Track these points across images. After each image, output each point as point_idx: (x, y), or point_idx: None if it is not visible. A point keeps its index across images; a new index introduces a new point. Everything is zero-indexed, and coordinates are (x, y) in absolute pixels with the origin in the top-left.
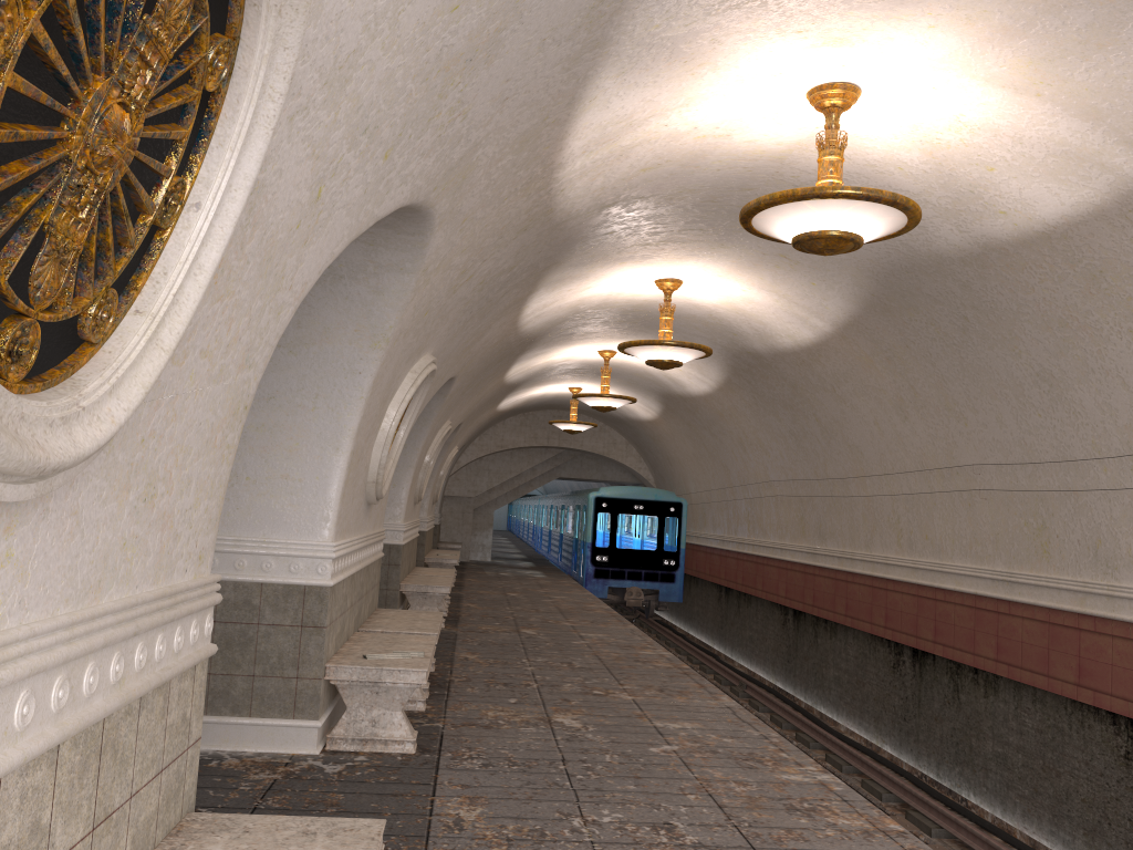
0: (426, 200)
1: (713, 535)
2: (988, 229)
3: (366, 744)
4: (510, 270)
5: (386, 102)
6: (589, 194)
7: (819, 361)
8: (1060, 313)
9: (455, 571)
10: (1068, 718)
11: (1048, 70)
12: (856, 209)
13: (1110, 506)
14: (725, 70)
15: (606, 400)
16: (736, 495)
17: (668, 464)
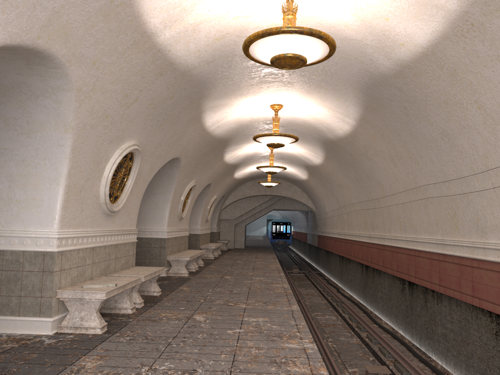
0: (36, 44)
1: (336, 231)
2: (399, 55)
3: (77, 329)
4: (171, 98)
5: None
6: (191, 54)
7: (356, 140)
8: (443, 98)
9: (220, 252)
10: (471, 314)
11: None
12: (293, 39)
13: (481, 200)
14: None
15: (271, 168)
16: (342, 212)
17: (318, 200)
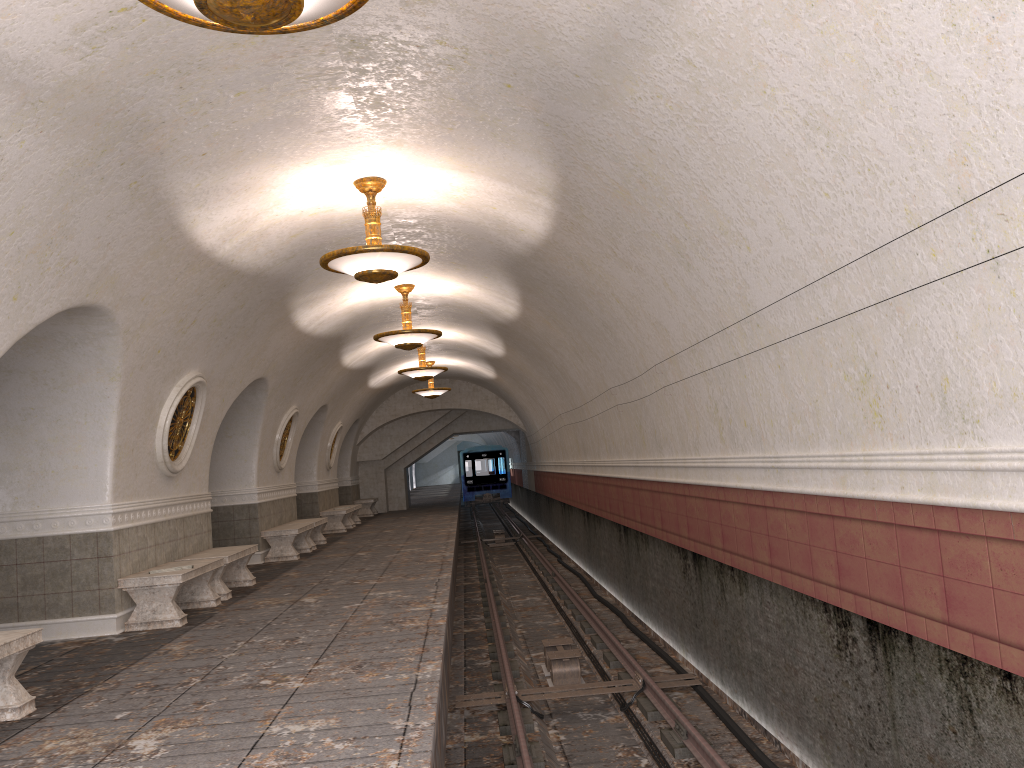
0: (85, 302)
1: (552, 462)
2: (525, 239)
3: (150, 625)
4: (242, 307)
5: None
6: (262, 256)
7: (531, 325)
8: (587, 286)
9: (358, 520)
10: (668, 554)
11: (462, 160)
12: (374, 257)
13: (653, 406)
14: (282, 186)
15: (422, 371)
16: (553, 428)
17: (523, 410)
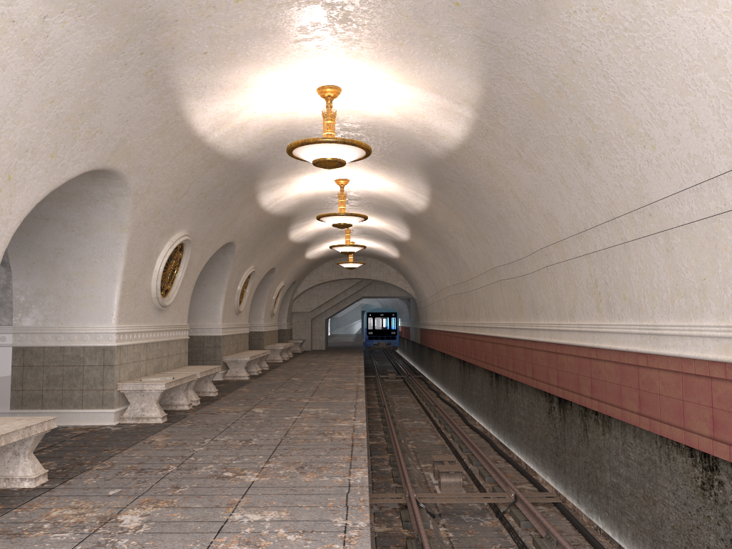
0: (106, 166)
1: (436, 322)
2: (444, 144)
3: (139, 419)
4: (222, 185)
5: (34, 139)
6: (241, 145)
7: (435, 216)
8: (489, 184)
9: (291, 355)
10: (534, 397)
11: (405, 74)
12: (330, 147)
13: (533, 282)
14: (262, 87)
15: (347, 247)
16: (440, 297)
17: (416, 283)
